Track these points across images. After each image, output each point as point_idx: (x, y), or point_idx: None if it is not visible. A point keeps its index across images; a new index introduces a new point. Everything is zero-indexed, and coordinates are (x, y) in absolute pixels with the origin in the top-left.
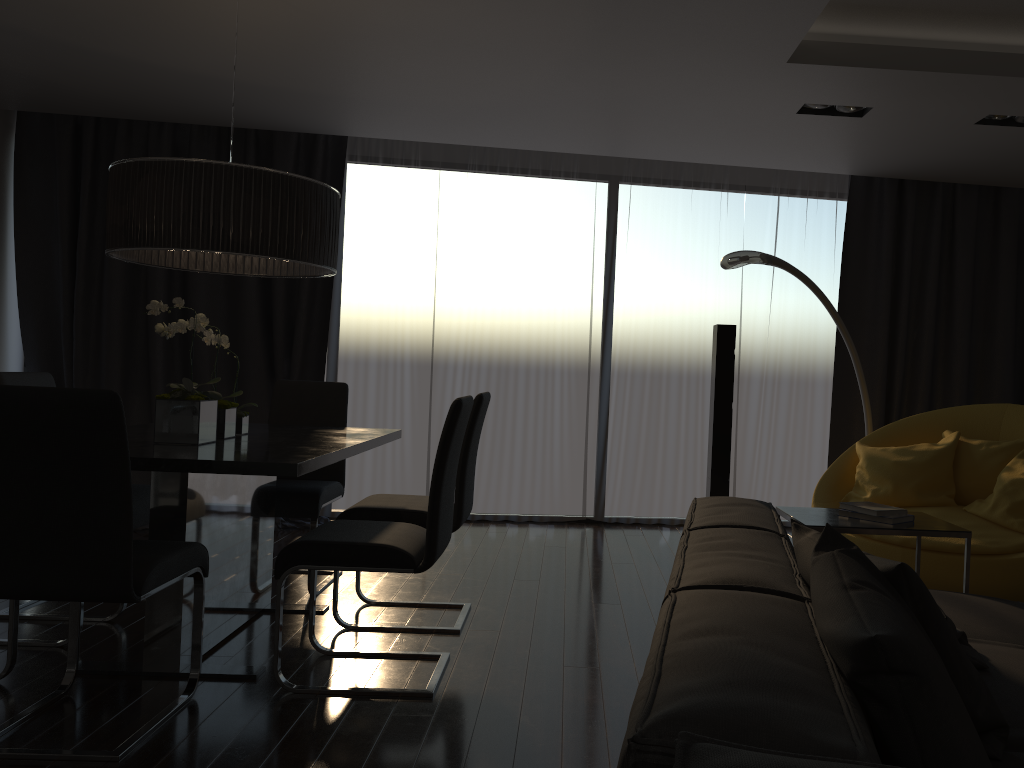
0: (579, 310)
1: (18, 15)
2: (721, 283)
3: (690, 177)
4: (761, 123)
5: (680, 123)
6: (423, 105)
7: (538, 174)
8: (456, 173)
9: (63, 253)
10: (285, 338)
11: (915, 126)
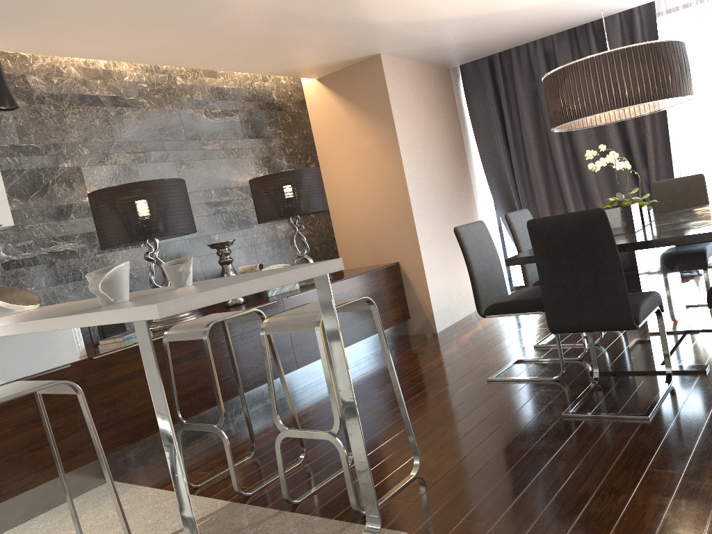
0: None
1: (463, 9)
2: None
3: None
4: None
5: None
6: None
7: None
8: None
9: (500, 139)
10: (640, 154)
11: None
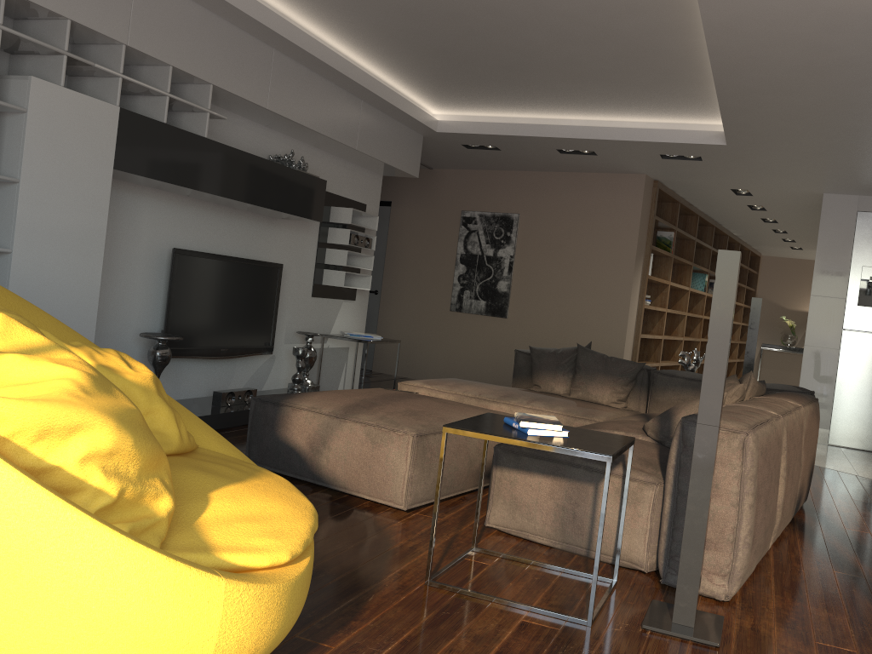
0: None
1: None
2: None
3: None
4: None
5: None
6: None
7: None
8: None
9: None
10: None
11: None
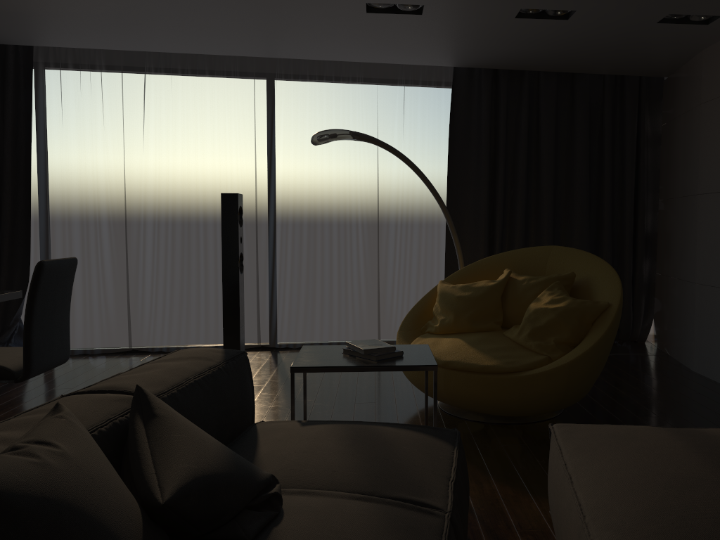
0: (246, 182)
1: None
2: (361, 157)
3: (331, 73)
4: (346, 22)
5: (281, 25)
6: (57, 14)
7: (204, 74)
8: (136, 75)
9: None
10: None
11: (470, 21)
